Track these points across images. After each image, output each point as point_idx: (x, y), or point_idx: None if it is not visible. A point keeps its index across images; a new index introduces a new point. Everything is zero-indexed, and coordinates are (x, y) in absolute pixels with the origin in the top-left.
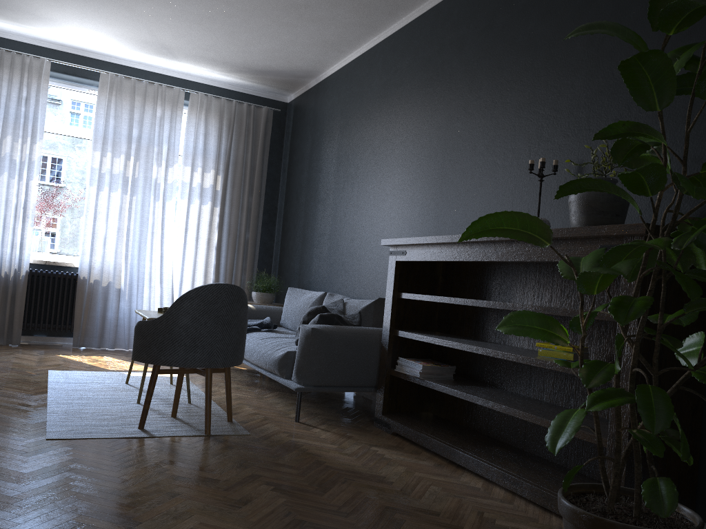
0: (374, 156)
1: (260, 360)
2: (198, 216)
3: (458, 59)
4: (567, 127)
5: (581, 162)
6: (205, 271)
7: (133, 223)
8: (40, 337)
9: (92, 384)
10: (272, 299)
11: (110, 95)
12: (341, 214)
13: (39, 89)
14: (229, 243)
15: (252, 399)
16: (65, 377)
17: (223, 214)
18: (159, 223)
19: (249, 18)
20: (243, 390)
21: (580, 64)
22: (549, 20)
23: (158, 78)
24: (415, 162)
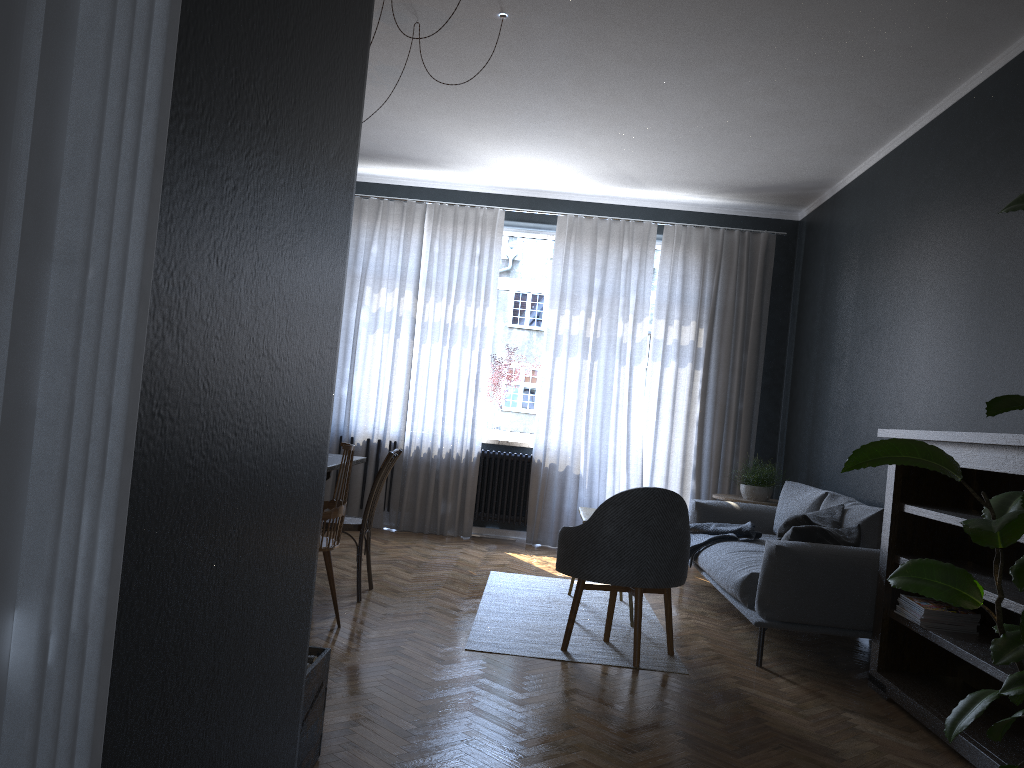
0: (899, 301)
1: (723, 580)
2: (674, 382)
3: (1003, 165)
4: None
5: None
6: (684, 453)
7: (594, 394)
8: (492, 529)
9: (530, 592)
10: (767, 496)
11: (568, 241)
12: (858, 381)
13: (492, 243)
14: (716, 417)
15: (714, 629)
16: (505, 581)
17: (707, 379)
18: (625, 393)
19: (722, 135)
20: (709, 616)
21: None
22: None
23: (625, 211)
24: (948, 313)
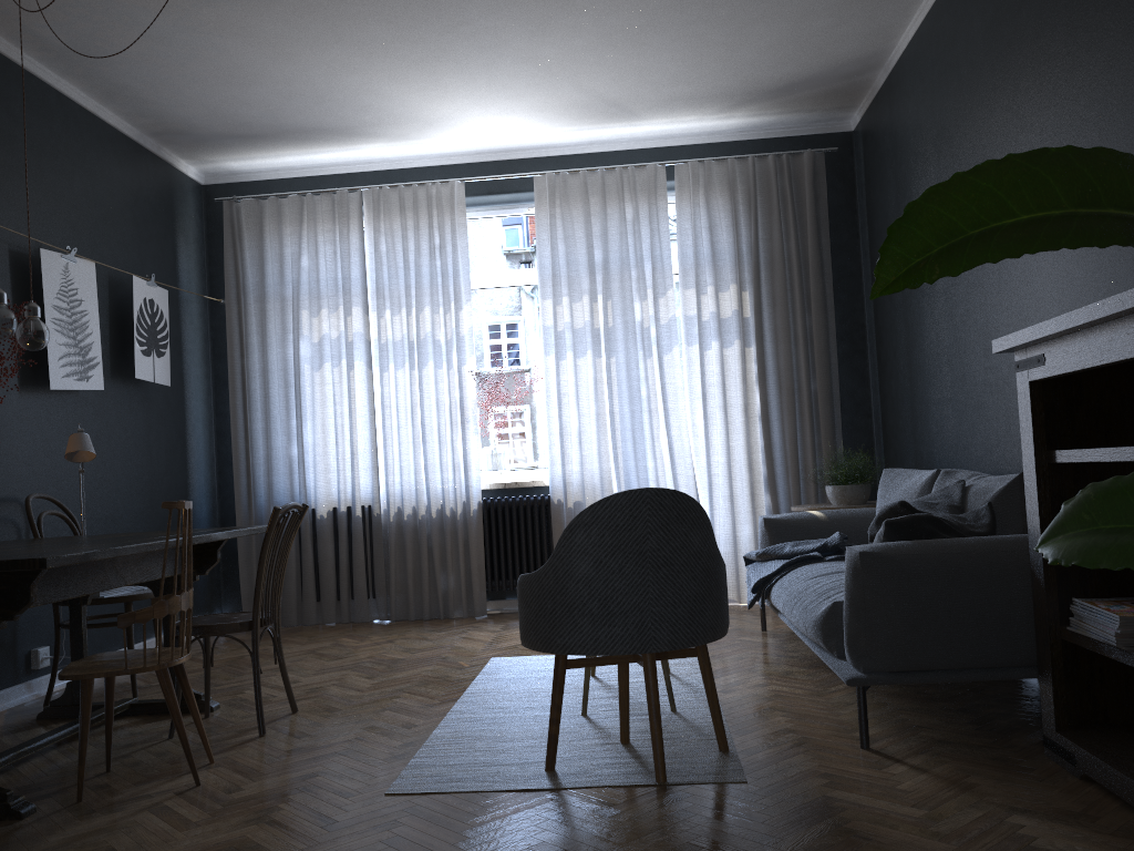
0: None
1: (799, 621)
2: (720, 369)
3: None
4: None
5: None
6: (748, 460)
7: (617, 401)
8: (514, 601)
9: (536, 680)
10: (865, 496)
11: (552, 207)
12: (961, 309)
13: (454, 227)
14: (783, 405)
15: (801, 696)
16: (506, 669)
17: (763, 357)
18: (659, 393)
19: None
20: (795, 677)
21: None
22: None
23: (622, 158)
24: None
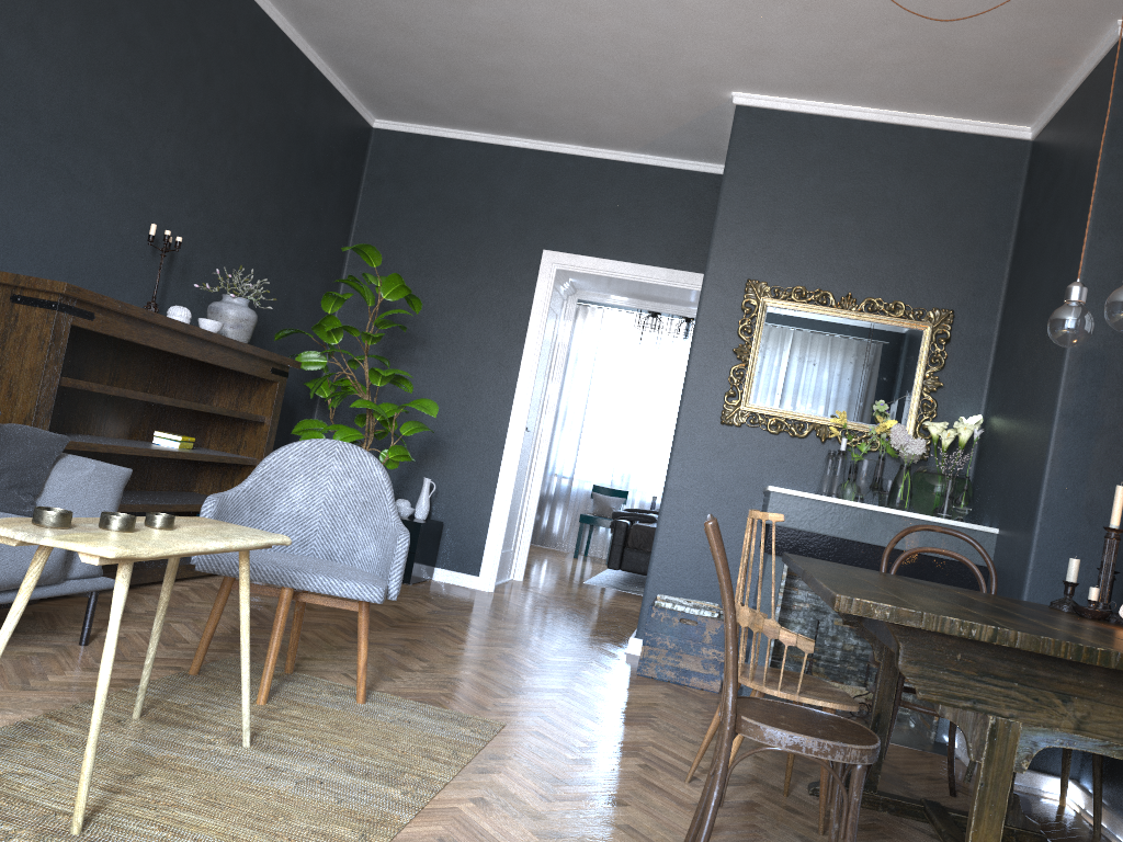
0: None
1: None
2: None
3: None
4: (152, 189)
5: (158, 238)
6: None
7: None
8: None
9: None
10: None
11: None
12: None
13: None
14: None
15: None
16: None
17: None
18: None
19: None
20: None
21: (172, 127)
22: (155, 36)
23: None
24: None
